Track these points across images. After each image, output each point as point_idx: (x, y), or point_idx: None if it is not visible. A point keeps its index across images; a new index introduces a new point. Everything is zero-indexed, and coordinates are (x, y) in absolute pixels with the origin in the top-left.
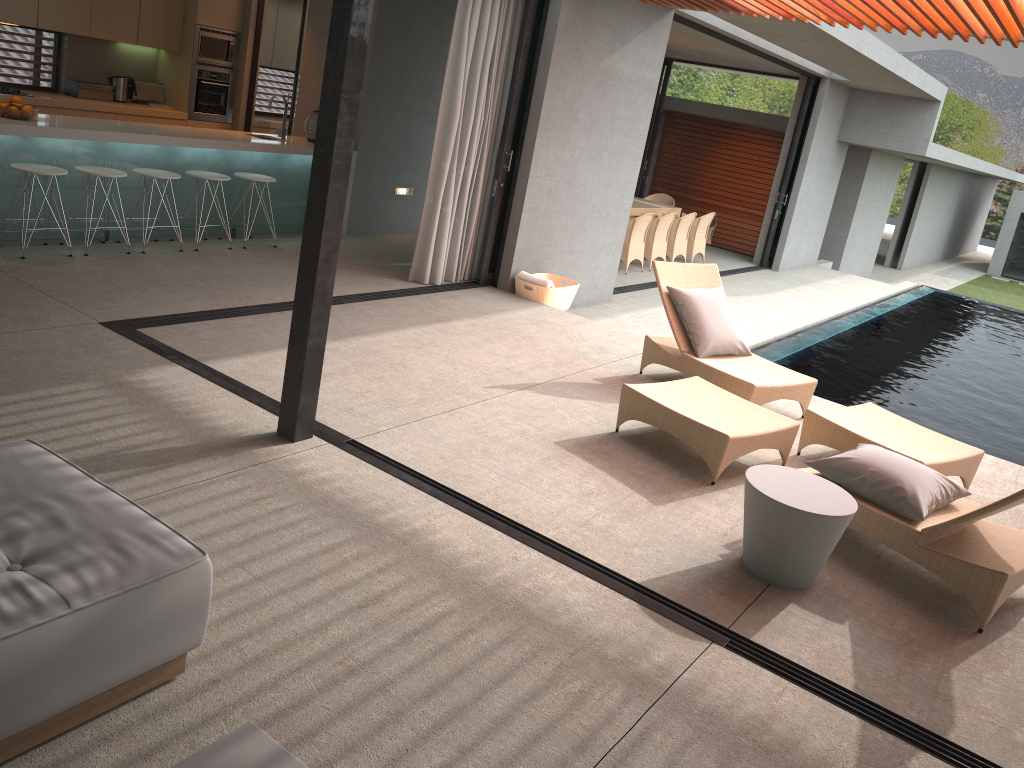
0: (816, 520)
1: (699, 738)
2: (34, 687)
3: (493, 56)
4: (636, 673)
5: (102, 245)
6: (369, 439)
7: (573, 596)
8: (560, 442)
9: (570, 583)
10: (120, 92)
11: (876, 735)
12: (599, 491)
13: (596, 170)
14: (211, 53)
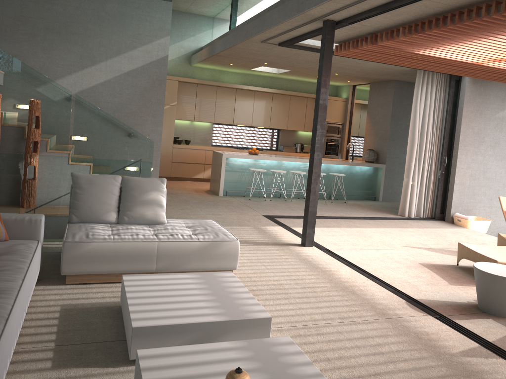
0: (498, 278)
1: (392, 328)
2: (188, 258)
3: (434, 116)
4: (383, 312)
5: (278, 198)
6: (335, 250)
7: (378, 293)
8: (422, 263)
9: (380, 291)
10: (298, 149)
11: (482, 350)
12: (425, 277)
13: (502, 166)
14: (331, 132)
